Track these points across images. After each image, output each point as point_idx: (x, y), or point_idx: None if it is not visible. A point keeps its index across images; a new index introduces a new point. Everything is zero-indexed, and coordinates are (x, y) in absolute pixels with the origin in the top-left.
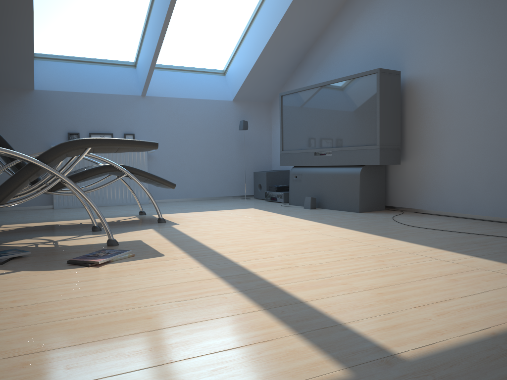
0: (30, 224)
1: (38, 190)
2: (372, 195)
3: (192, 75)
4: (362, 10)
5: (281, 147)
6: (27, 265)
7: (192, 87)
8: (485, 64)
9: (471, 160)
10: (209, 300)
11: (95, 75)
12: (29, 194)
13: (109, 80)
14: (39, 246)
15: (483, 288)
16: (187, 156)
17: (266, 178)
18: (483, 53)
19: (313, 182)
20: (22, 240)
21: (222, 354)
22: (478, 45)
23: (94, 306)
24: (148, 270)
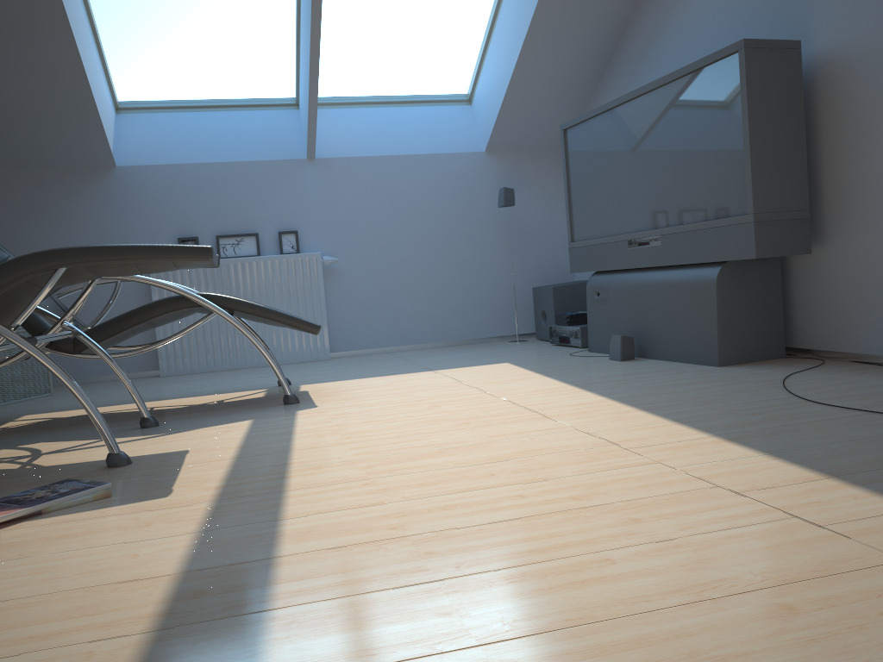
0: (68, 413)
1: (51, 351)
2: (749, 326)
3: (407, 110)
4: None
5: (571, 235)
6: None
7: (406, 134)
8: None
9: None
10: None
11: (224, 130)
12: (10, 362)
13: (249, 137)
14: None
15: (864, 656)
16: (401, 266)
17: (552, 300)
18: None
19: (629, 303)
20: None
21: None
22: None
23: None
24: (71, 544)
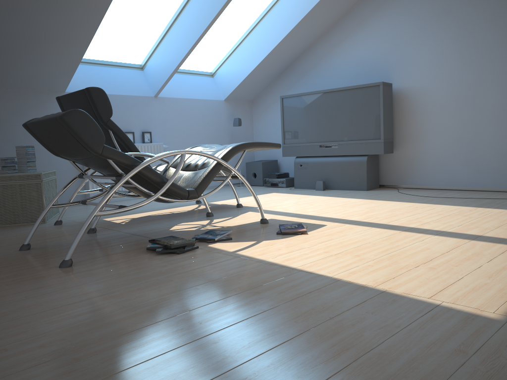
0: (129, 217)
1: None
2: (372, 177)
3: (188, 77)
4: (351, 32)
5: (283, 141)
6: (253, 238)
7: (191, 88)
8: (460, 82)
9: (450, 149)
10: (433, 240)
11: (112, 78)
12: None
13: (125, 82)
14: (208, 228)
15: None
16: None
17: (261, 168)
18: (459, 75)
19: (320, 169)
20: (176, 226)
21: (504, 254)
22: (454, 69)
23: (380, 248)
24: (347, 232)
